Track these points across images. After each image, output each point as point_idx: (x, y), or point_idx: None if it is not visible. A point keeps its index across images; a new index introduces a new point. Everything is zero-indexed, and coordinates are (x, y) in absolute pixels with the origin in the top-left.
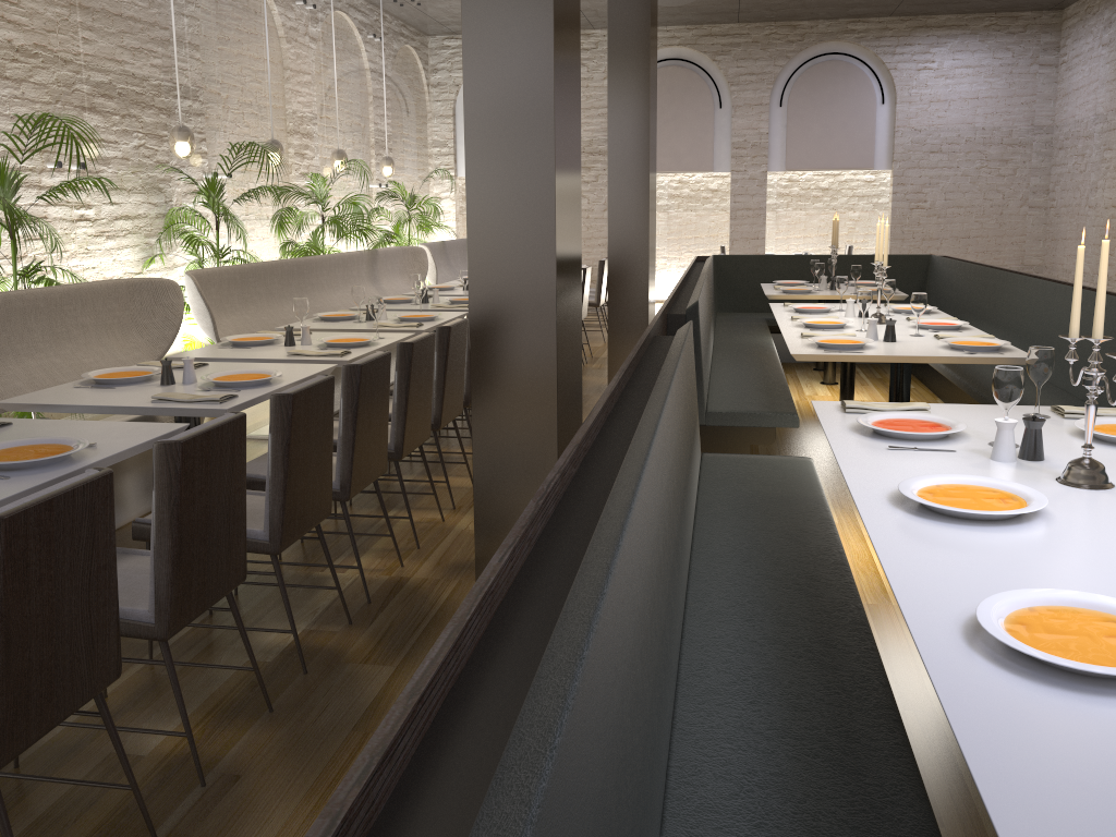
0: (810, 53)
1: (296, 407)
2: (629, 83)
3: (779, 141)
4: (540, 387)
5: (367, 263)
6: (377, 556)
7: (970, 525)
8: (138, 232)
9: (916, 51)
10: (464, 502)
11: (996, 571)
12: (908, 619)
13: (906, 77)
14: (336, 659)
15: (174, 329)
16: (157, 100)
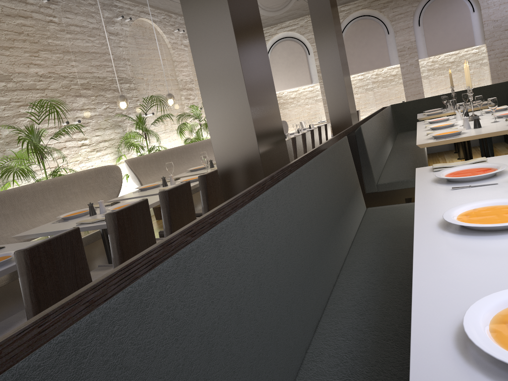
0: None
1: (120, 218)
2: (323, 27)
3: (422, 43)
4: None
5: None
6: None
7: (492, 235)
8: (111, 146)
9: None
10: None
11: (502, 271)
12: (413, 325)
13: None
14: None
15: (119, 187)
16: (111, 86)
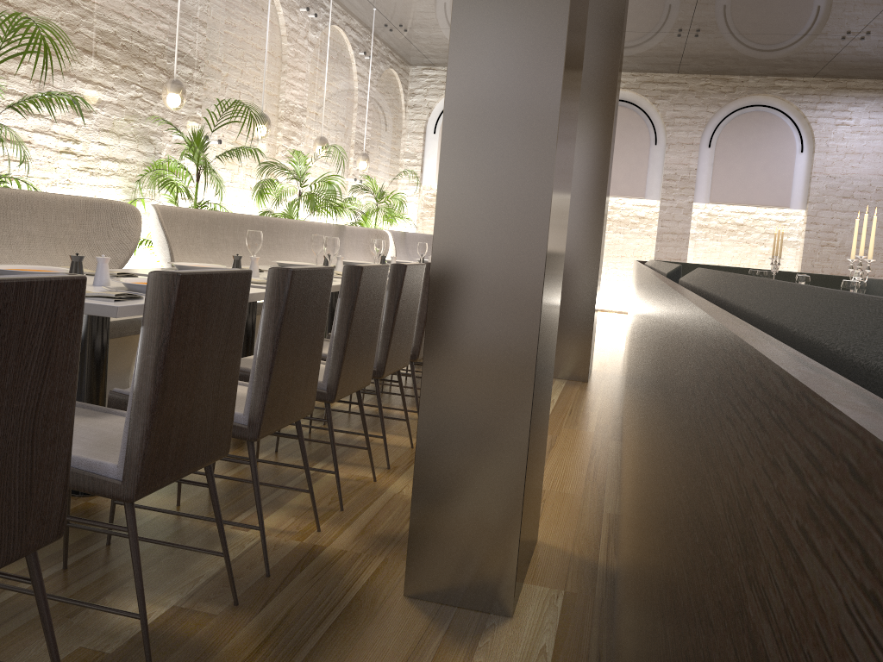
0: (739, 104)
1: (185, 294)
2: (597, 79)
3: (706, 177)
4: (517, 317)
5: (334, 236)
6: (292, 514)
7: None
8: (123, 174)
9: (835, 109)
10: (400, 463)
11: None
12: None
13: (824, 130)
14: (200, 661)
15: (127, 253)
16: (159, 59)
